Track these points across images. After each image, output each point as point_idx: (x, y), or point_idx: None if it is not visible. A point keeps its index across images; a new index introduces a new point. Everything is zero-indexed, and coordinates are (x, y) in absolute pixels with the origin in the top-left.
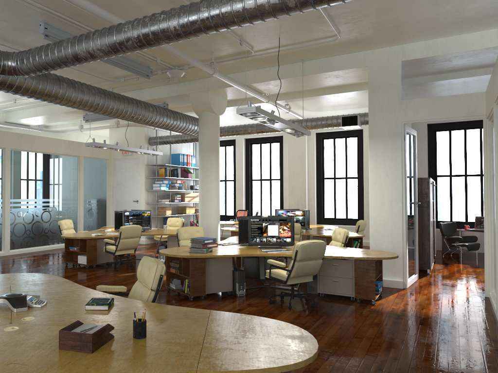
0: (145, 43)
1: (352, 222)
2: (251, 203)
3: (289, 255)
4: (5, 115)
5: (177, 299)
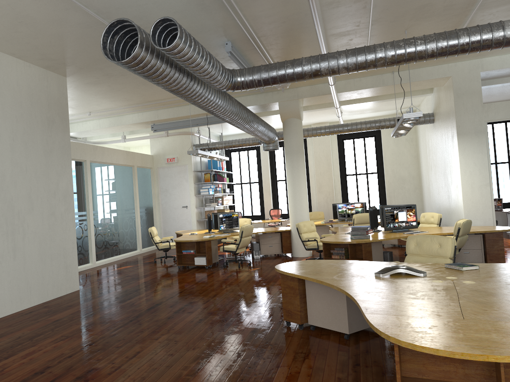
0: (396, 62)
1: None
2: (277, 202)
3: (434, 234)
4: None
5: None
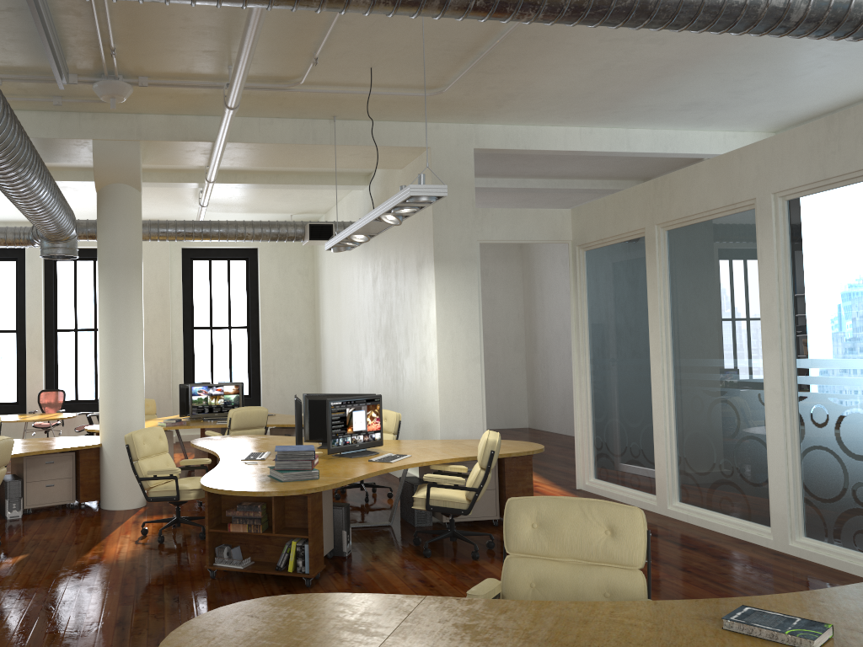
0: (496, 6)
1: None
2: (55, 375)
3: (430, 462)
4: None
5: (279, 591)
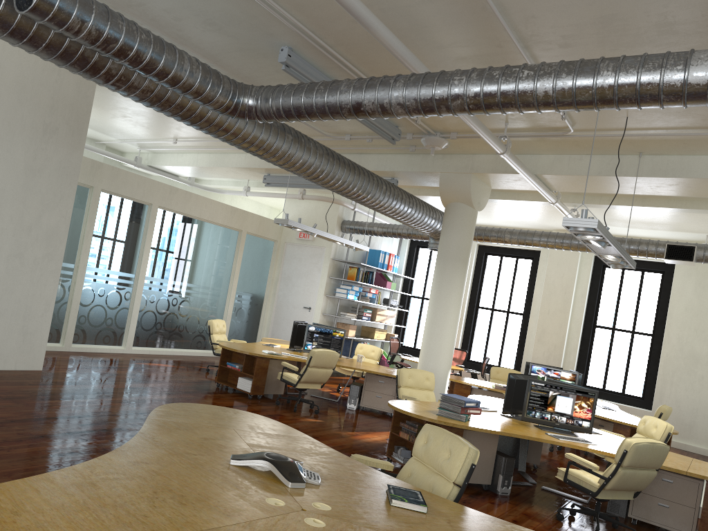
0: (483, 107)
1: (631, 400)
2: (470, 340)
3: (597, 451)
4: (151, 156)
5: None
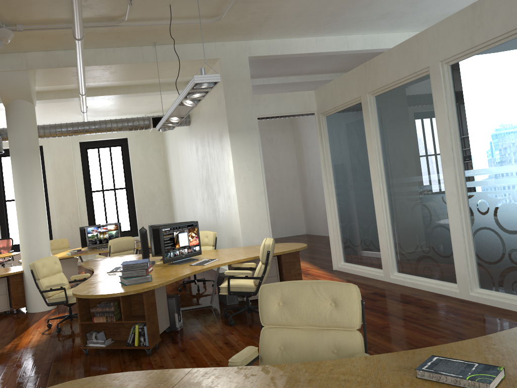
0: None
1: (126, 234)
2: (7, 229)
3: (230, 262)
4: None
5: (129, 360)
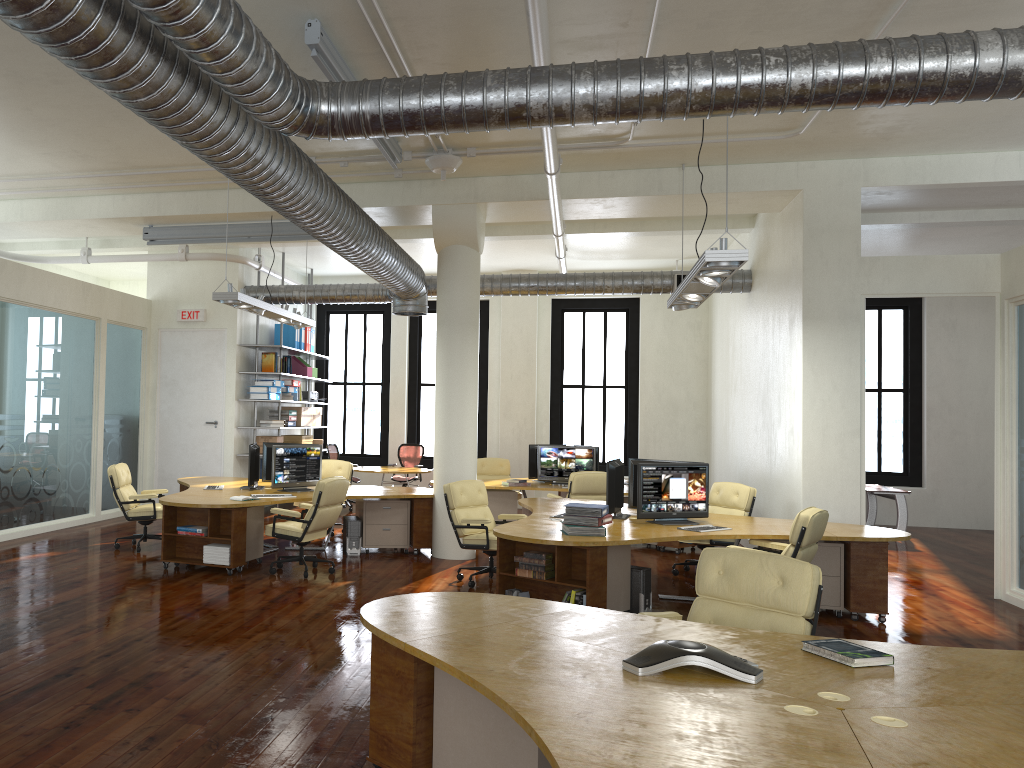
0: (712, 107)
1: None
2: (417, 430)
3: (746, 536)
4: None
5: None
